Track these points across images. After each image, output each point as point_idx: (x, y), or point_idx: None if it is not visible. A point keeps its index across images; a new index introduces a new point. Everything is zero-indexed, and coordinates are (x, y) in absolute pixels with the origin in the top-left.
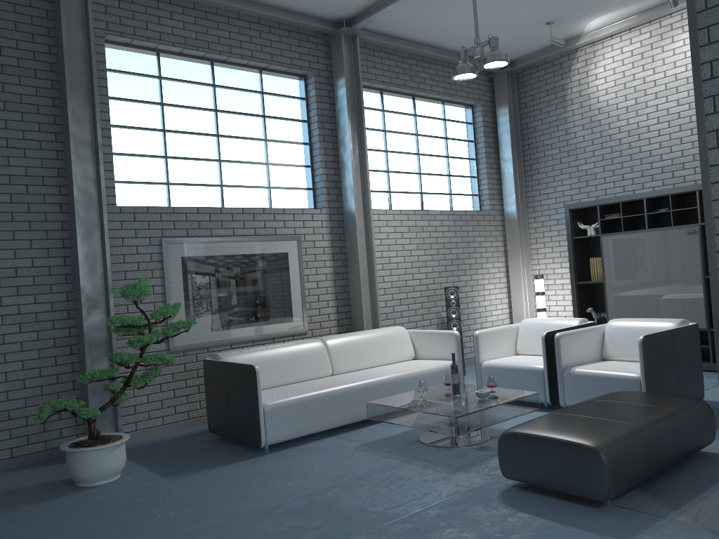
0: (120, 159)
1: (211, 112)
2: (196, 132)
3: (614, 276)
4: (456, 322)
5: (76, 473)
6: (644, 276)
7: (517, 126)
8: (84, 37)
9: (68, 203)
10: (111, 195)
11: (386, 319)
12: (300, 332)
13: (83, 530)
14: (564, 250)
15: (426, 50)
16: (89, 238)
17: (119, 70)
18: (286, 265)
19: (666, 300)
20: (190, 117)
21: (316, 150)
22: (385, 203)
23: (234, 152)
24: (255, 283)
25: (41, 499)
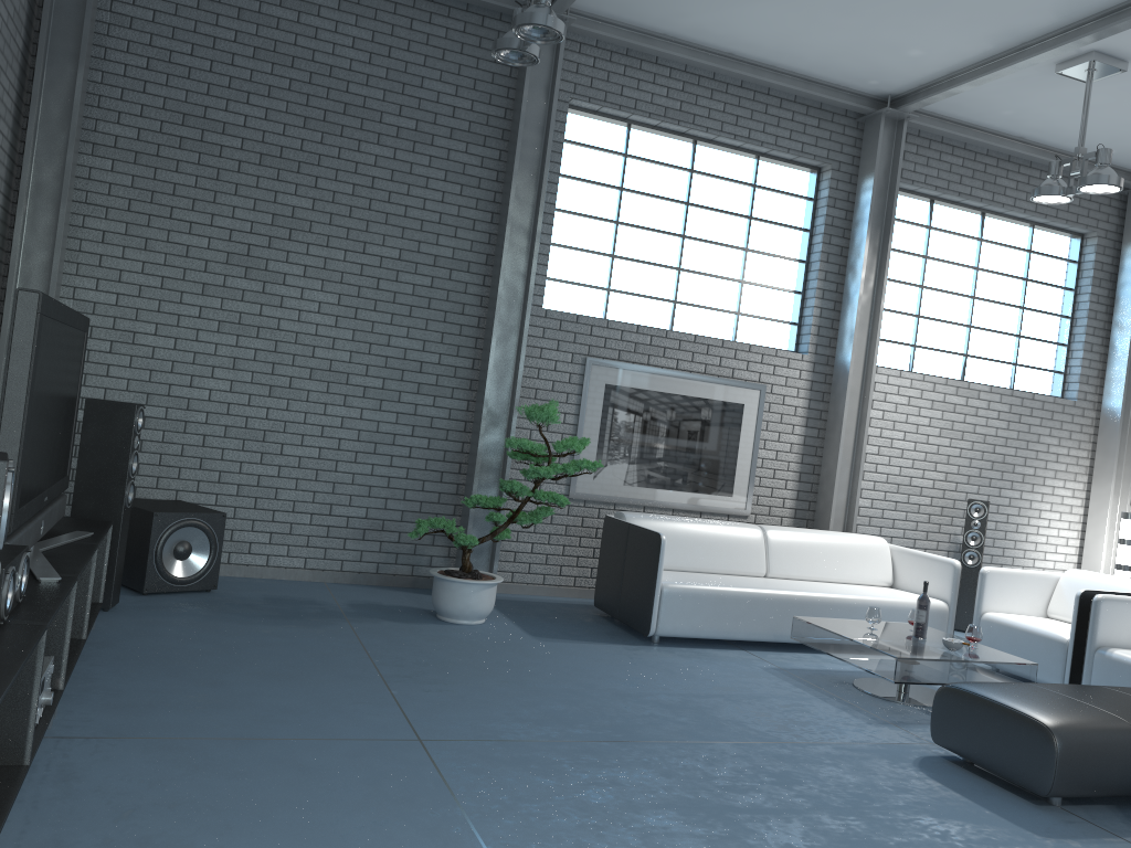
0: (558, 252)
1: (681, 205)
2: (656, 229)
3: None
4: (973, 553)
5: (440, 603)
6: None
7: None
8: (546, 103)
9: (490, 298)
10: (539, 294)
11: (868, 525)
12: (738, 513)
13: (438, 657)
14: None
15: (1015, 147)
16: (504, 343)
17: (578, 142)
18: (737, 421)
19: None
20: (653, 209)
21: (813, 272)
22: (904, 361)
23: (700, 261)
24: (692, 436)
25: (400, 620)
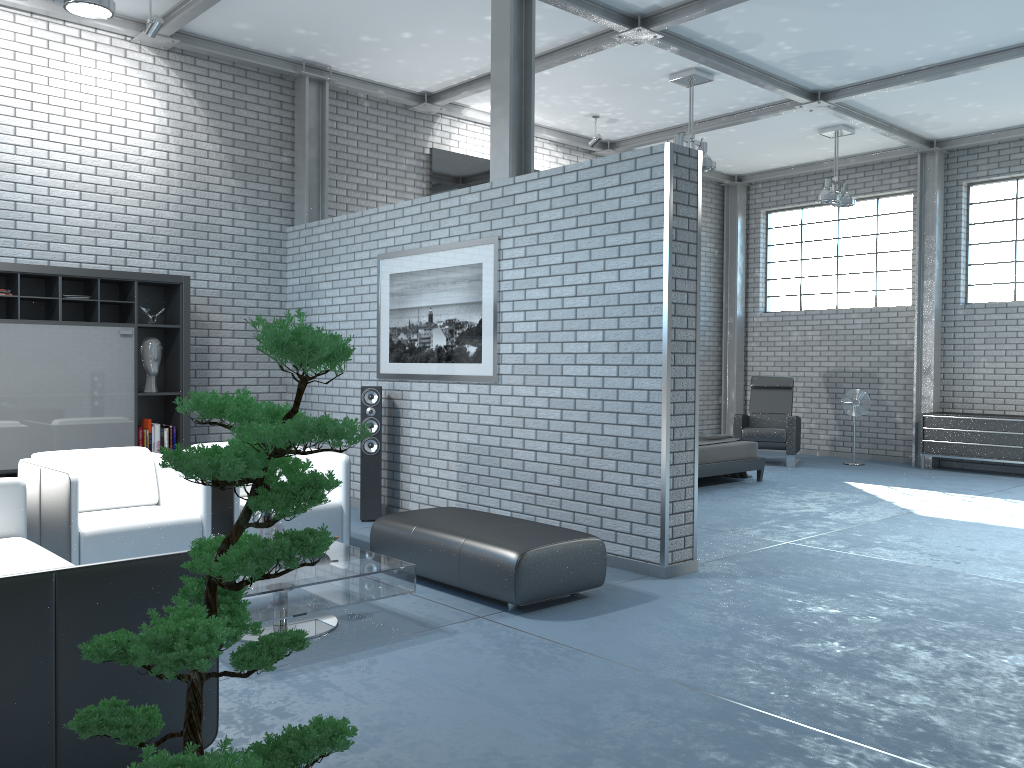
0: None
1: None
2: None
3: None
4: None
5: None
6: (52, 391)
7: None
8: None
9: None
10: None
11: None
12: None
13: None
14: None
15: None
16: None
17: None
18: None
19: (83, 425)
20: None
21: None
22: None
23: None
24: None
25: None
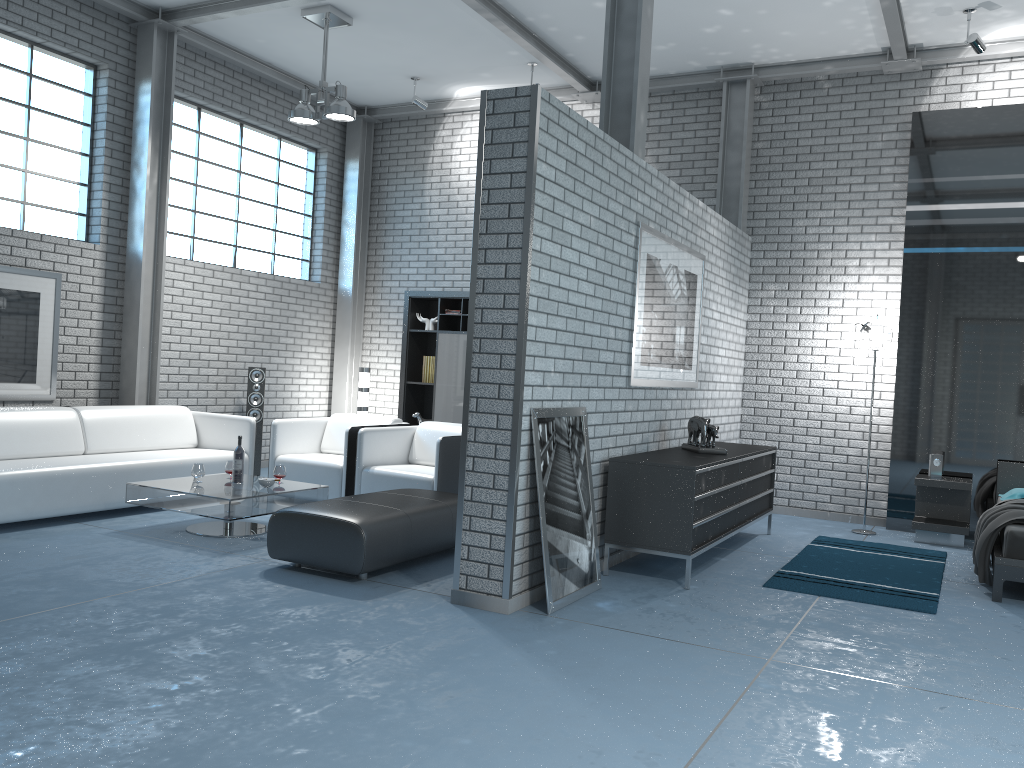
0: None
1: None
2: None
3: (445, 380)
4: (257, 411)
5: None
6: None
7: (368, 187)
8: None
9: None
10: None
11: (167, 397)
12: (44, 398)
13: None
14: (401, 344)
15: (265, 71)
16: None
17: None
18: (35, 309)
19: None
20: None
21: (99, 166)
22: (186, 251)
23: None
24: None
25: None
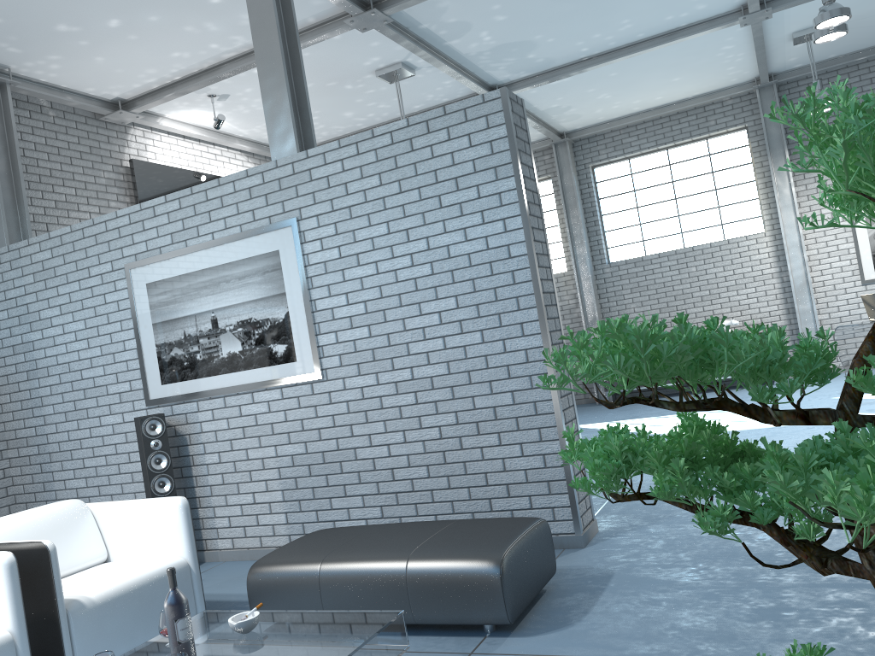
0: None
1: None
2: None
3: None
4: None
5: None
6: None
7: None
8: None
9: None
10: None
11: None
12: None
13: None
14: None
15: None
16: None
17: None
18: None
19: None
20: None
21: None
22: None
23: None
24: None
25: None
